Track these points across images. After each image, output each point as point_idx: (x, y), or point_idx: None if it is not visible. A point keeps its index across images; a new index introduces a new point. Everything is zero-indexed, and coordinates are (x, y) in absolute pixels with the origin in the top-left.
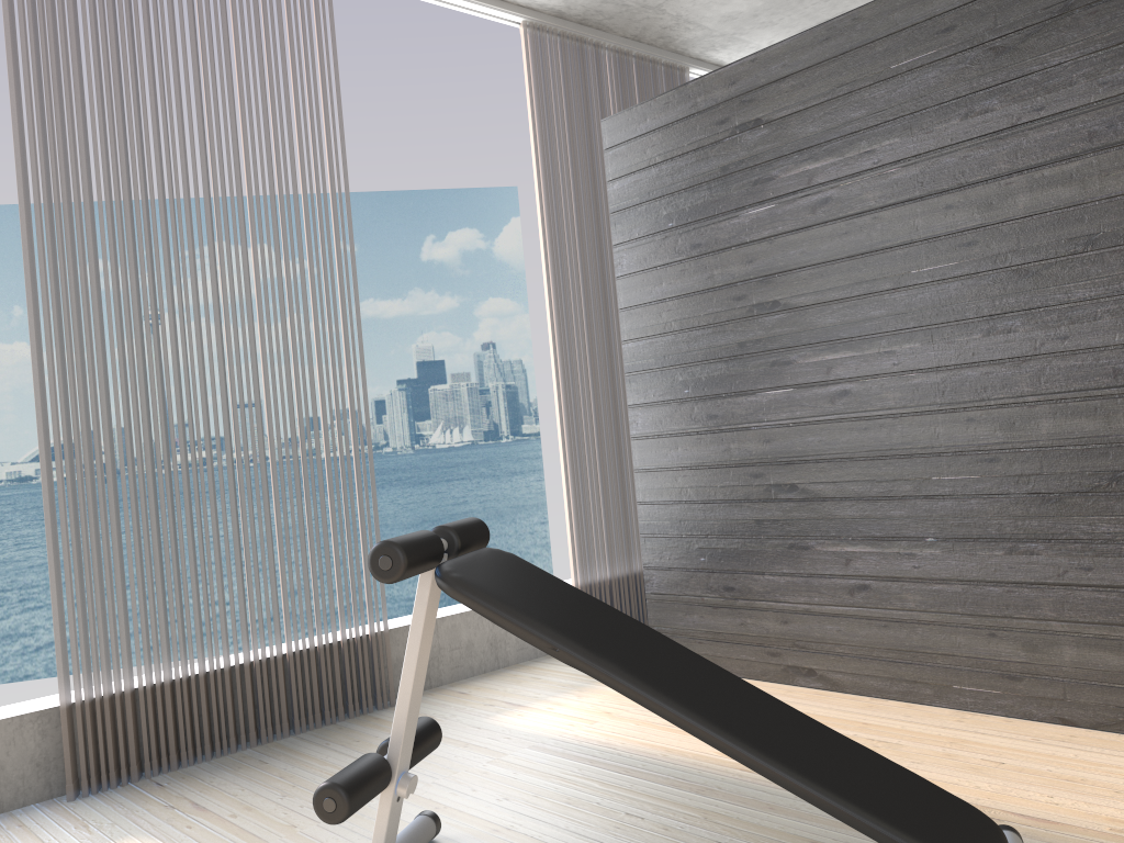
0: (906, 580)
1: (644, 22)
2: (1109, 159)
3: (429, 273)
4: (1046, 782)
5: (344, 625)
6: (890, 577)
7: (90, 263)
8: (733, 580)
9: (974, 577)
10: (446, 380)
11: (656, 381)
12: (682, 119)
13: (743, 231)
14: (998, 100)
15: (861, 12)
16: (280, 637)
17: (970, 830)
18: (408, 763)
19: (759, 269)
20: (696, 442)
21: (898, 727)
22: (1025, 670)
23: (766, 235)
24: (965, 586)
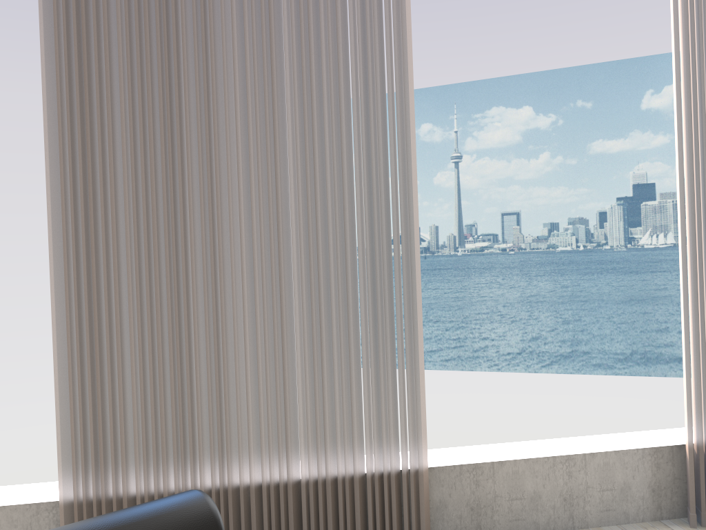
0: None
1: None
2: None
3: (647, 119)
4: None
5: (367, 460)
6: None
7: (106, 64)
8: None
9: None
10: (655, 198)
11: None
12: None
13: None
14: None
15: None
16: (293, 464)
17: None
18: None
19: None
20: None
21: None
22: None
23: None
24: None
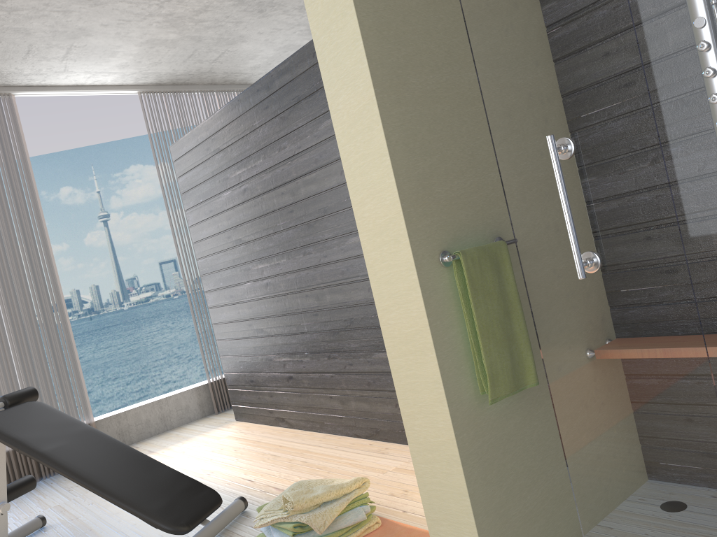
0: (303, 373)
1: (209, 78)
2: (323, 172)
3: None
4: (309, 470)
5: None
6: (298, 372)
7: None
8: (252, 376)
9: (321, 370)
10: None
11: (211, 279)
12: (195, 147)
13: (224, 204)
14: (287, 142)
15: (240, 97)
16: None
17: (191, 503)
18: (5, 498)
19: (232, 223)
20: (229, 309)
21: (291, 446)
22: (343, 413)
23: (231, 206)
24: (319, 375)
